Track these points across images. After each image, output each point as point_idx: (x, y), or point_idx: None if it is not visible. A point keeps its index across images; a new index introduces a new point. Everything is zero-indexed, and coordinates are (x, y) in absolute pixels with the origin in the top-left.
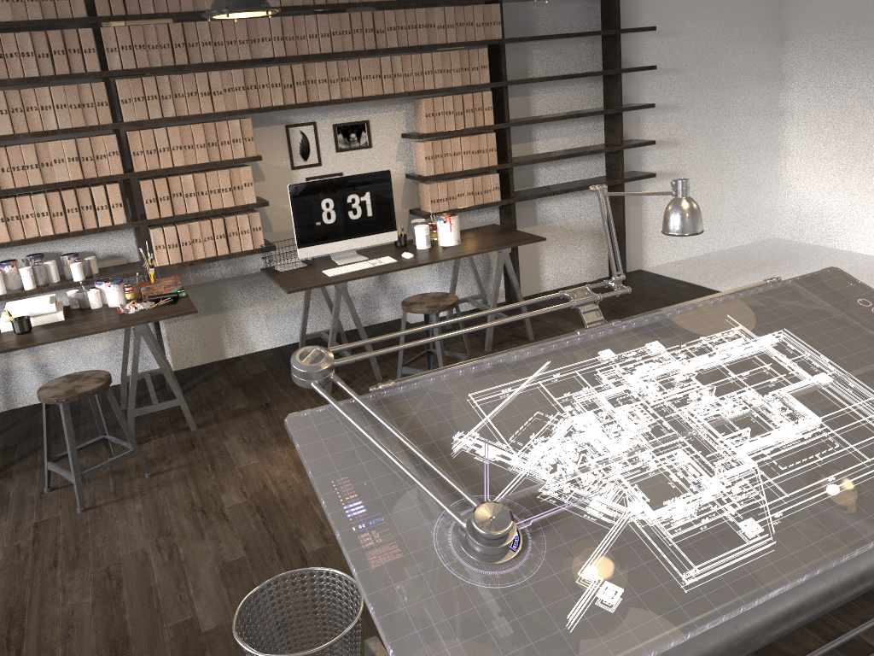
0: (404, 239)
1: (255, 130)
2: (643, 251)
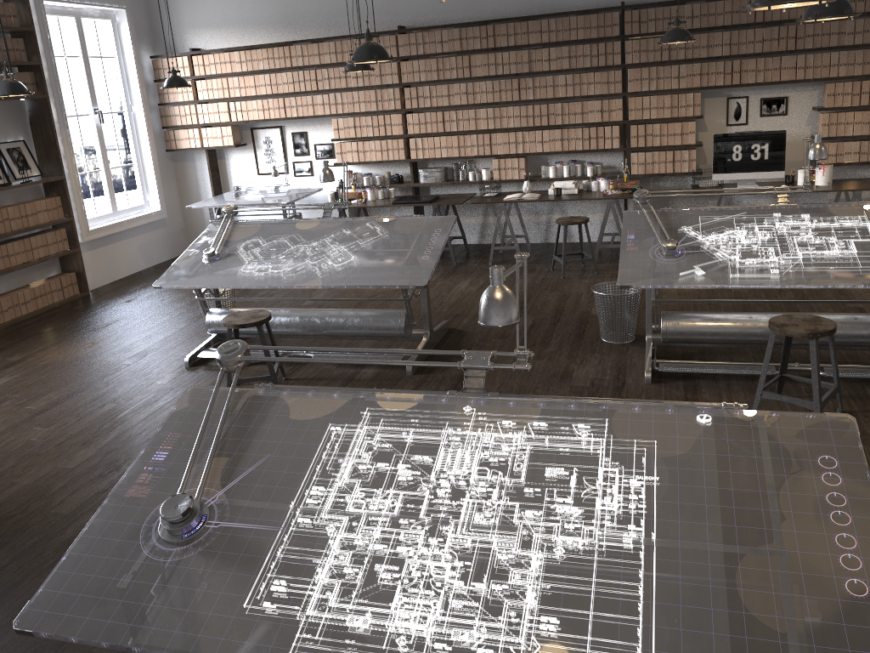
0: (791, 178)
1: (706, 100)
2: None
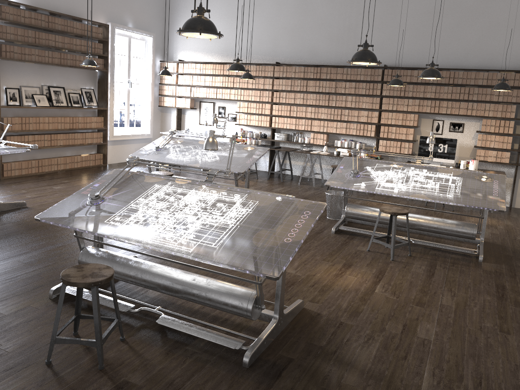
0: (458, 164)
1: (422, 119)
2: None
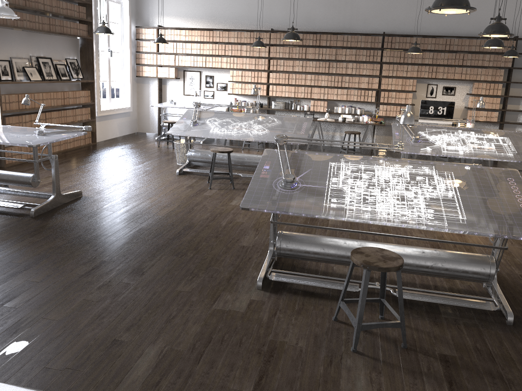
0: (454, 125)
1: (417, 84)
2: None
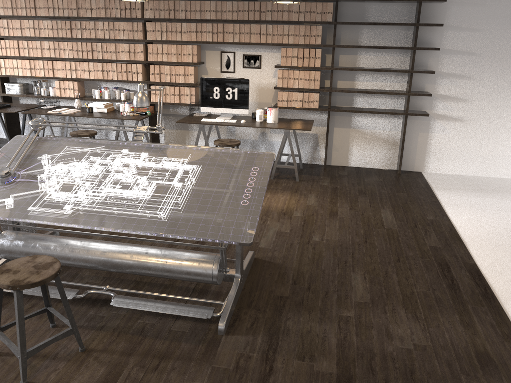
0: (255, 115)
1: (207, 51)
2: (425, 161)
